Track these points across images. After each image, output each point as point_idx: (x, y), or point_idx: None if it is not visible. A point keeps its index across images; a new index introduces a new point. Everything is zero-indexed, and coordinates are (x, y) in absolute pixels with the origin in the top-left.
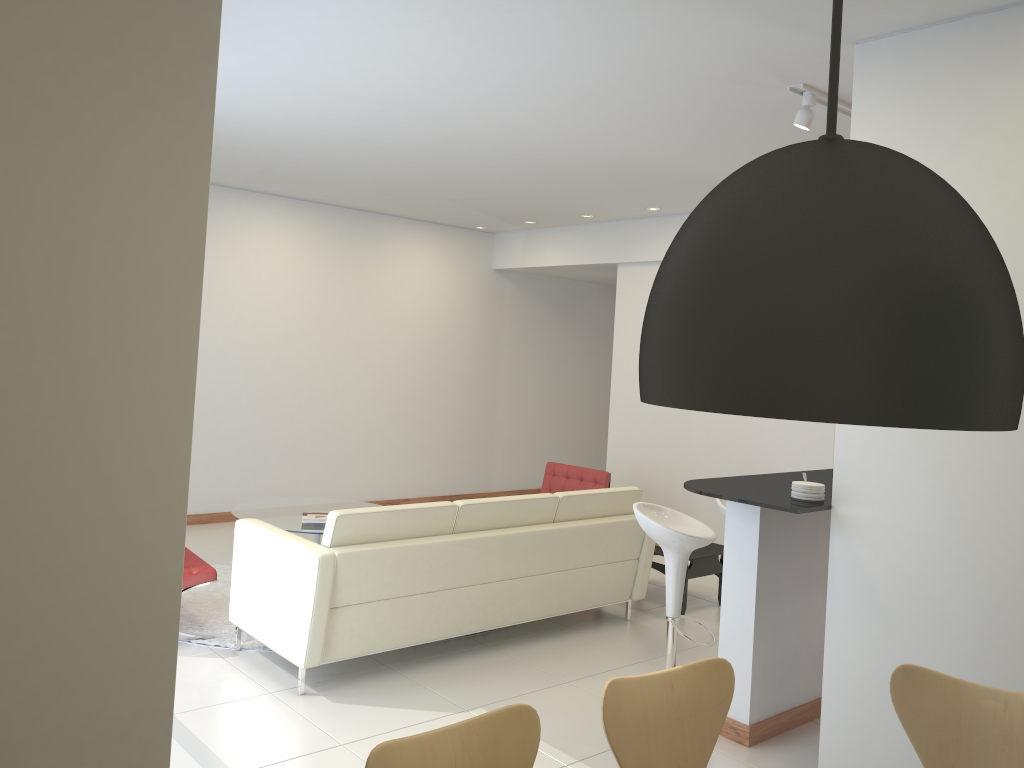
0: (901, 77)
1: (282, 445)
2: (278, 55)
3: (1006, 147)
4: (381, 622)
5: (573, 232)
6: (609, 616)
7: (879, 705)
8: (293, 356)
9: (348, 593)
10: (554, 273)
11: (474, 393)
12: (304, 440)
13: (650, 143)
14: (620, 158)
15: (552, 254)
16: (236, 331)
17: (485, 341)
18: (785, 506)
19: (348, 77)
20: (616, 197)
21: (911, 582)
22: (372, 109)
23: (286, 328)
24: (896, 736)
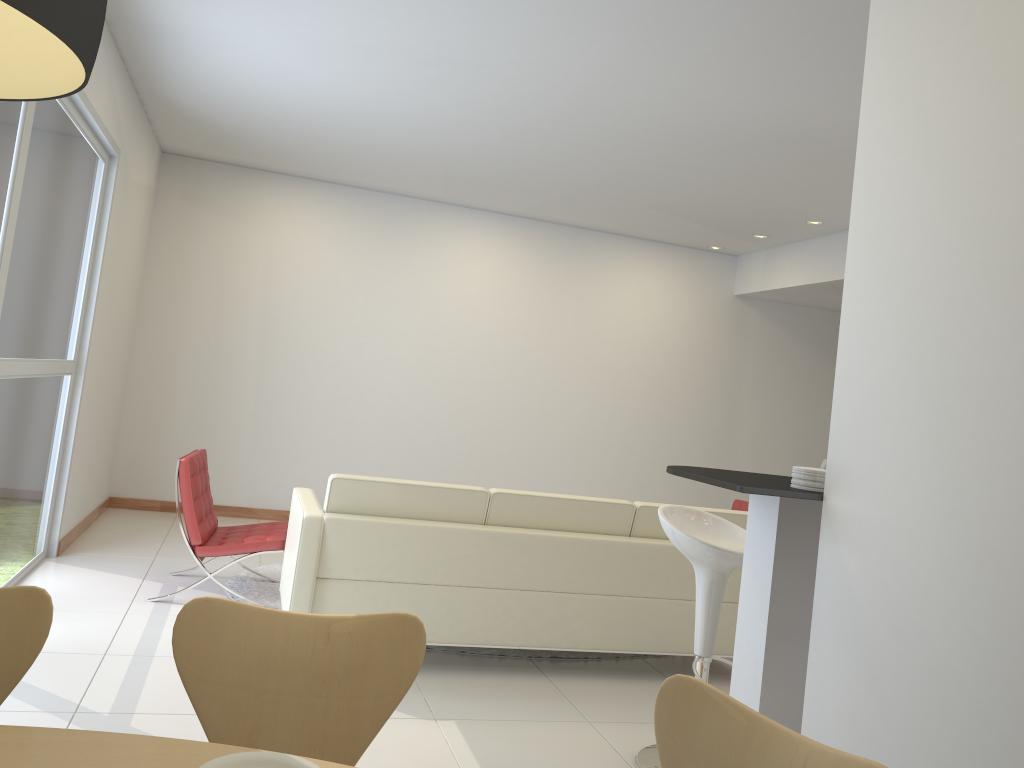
0: None
1: (480, 461)
2: (319, 9)
3: None
4: (383, 607)
5: (811, 246)
6: (728, 674)
7: None
8: (497, 372)
9: (340, 565)
10: (806, 300)
11: (705, 431)
12: (504, 459)
13: (783, 91)
14: (770, 121)
15: (790, 273)
16: (439, 342)
17: (721, 374)
18: (736, 484)
19: (400, 31)
20: (821, 188)
21: (899, 610)
22: (461, 75)
23: (491, 343)
24: None
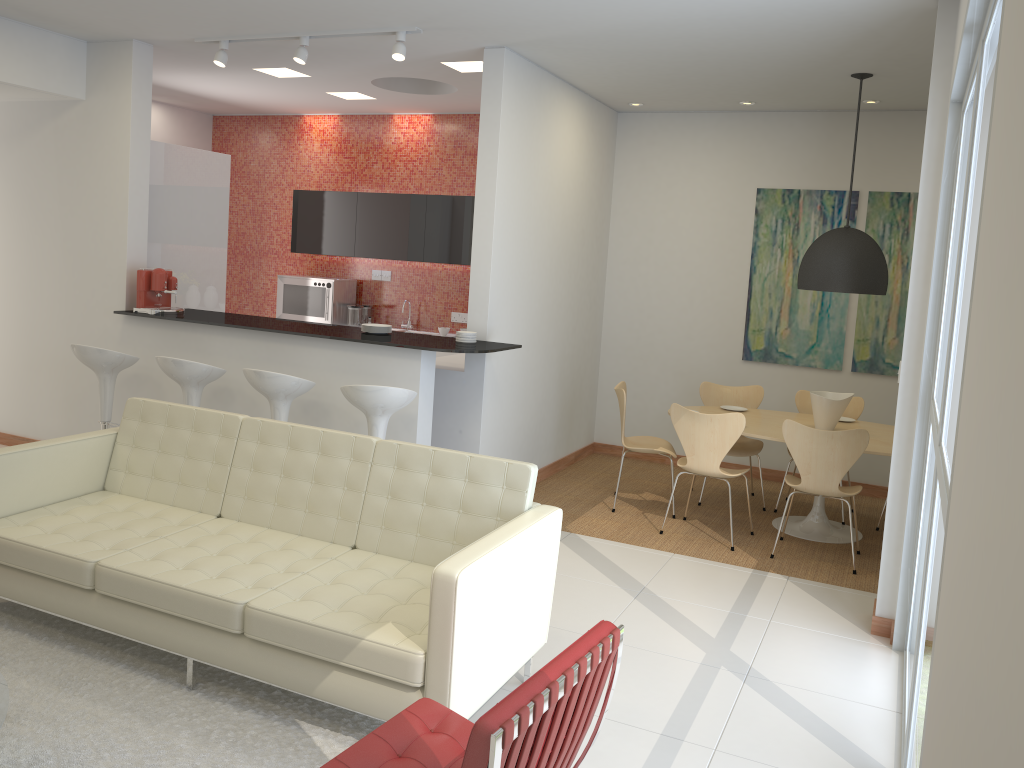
0: (516, 82)
1: None
2: None
3: (536, 142)
4: None
5: None
6: None
7: (495, 443)
8: None
9: None
10: None
11: None
12: None
13: None
14: None
15: None
16: None
17: None
18: (516, 345)
19: None
20: None
21: (506, 371)
22: None
23: None
24: (498, 455)
